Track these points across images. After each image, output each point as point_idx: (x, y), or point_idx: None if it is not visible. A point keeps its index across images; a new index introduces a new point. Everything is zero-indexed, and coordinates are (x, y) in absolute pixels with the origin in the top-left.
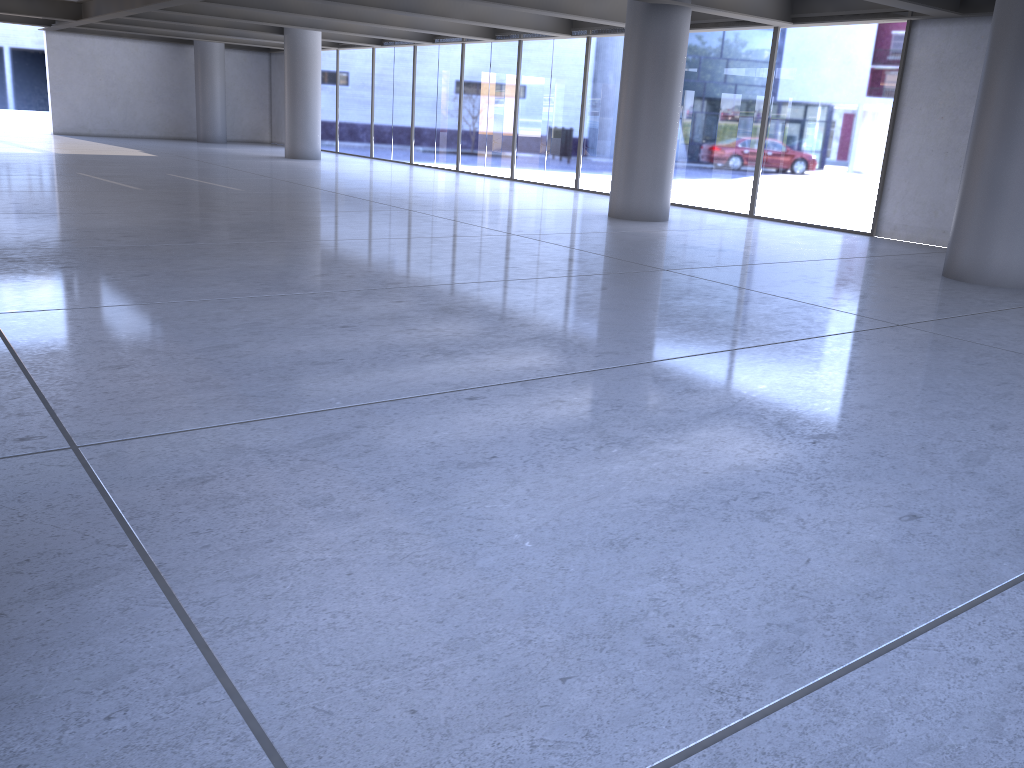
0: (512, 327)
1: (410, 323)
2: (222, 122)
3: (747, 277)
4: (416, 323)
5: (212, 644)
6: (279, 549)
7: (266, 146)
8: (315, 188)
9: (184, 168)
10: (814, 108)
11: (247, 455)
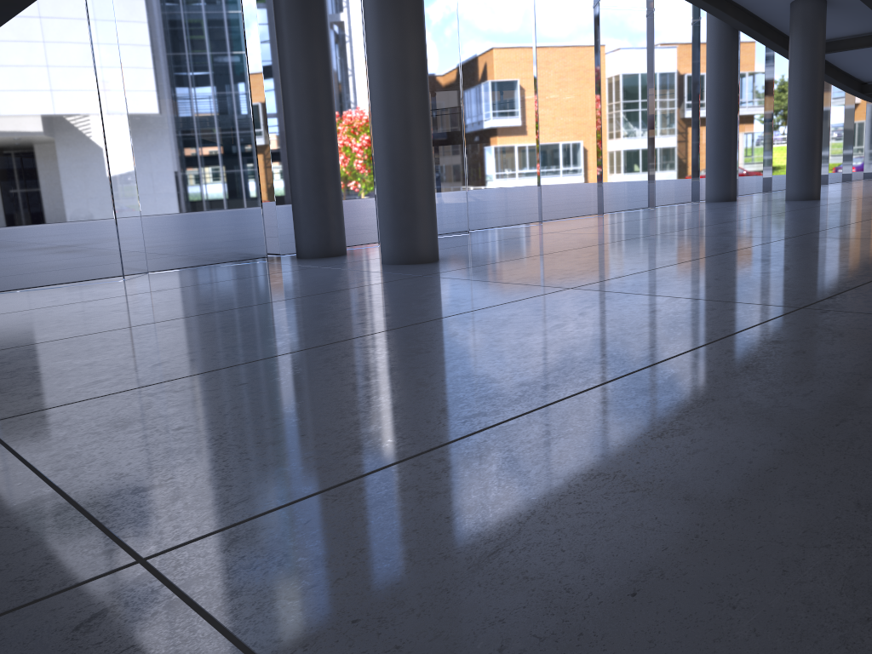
0: (277, 319)
1: (344, 312)
2: None
3: None
4: (340, 313)
5: (351, 270)
6: (349, 274)
7: None
8: None
9: None
10: None
11: (372, 279)
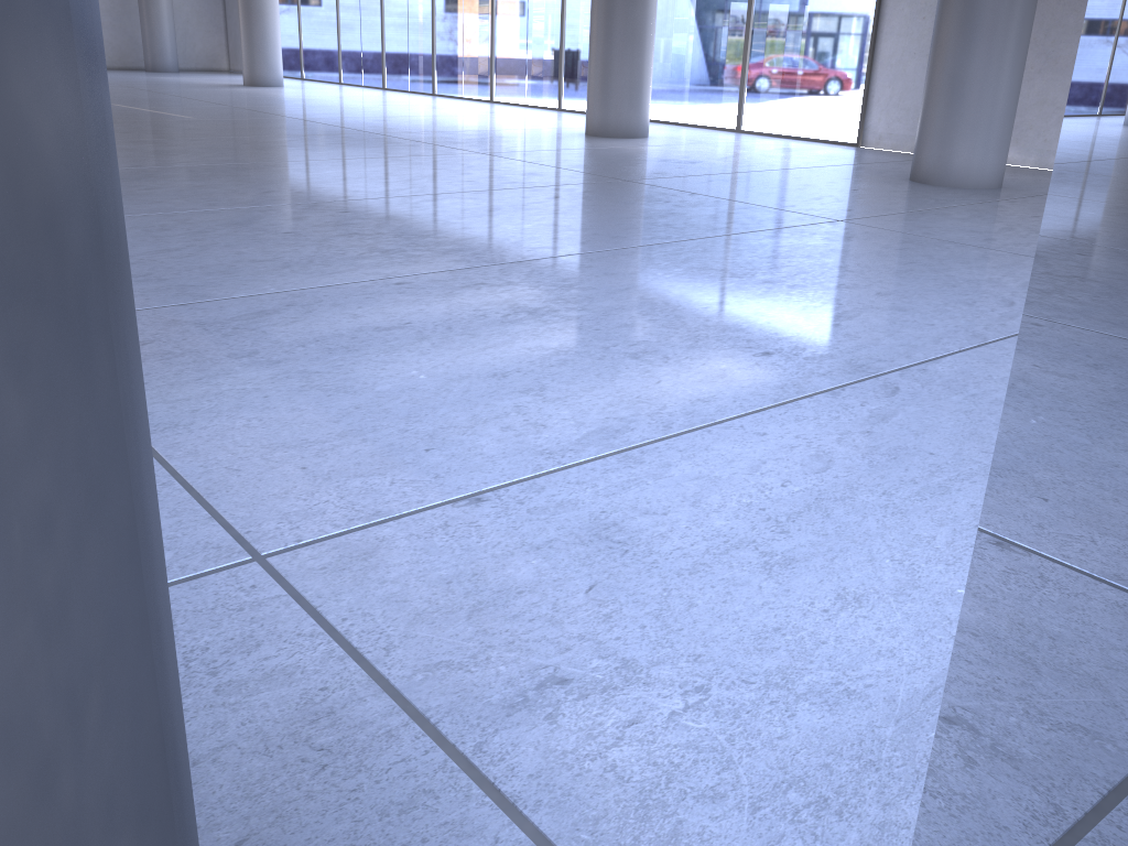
0: (453, 230)
1: (353, 229)
2: (172, 48)
3: (707, 185)
4: (359, 229)
5: None
6: (207, 384)
7: (223, 74)
8: (274, 114)
9: (130, 98)
10: (828, 16)
11: (184, 326)
